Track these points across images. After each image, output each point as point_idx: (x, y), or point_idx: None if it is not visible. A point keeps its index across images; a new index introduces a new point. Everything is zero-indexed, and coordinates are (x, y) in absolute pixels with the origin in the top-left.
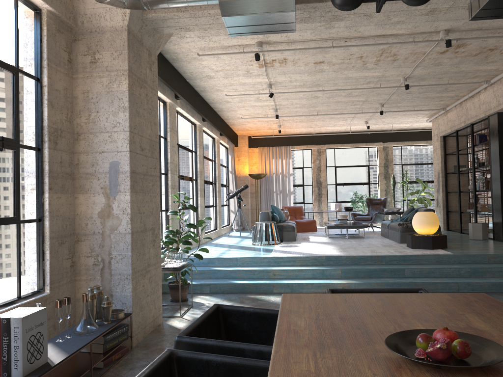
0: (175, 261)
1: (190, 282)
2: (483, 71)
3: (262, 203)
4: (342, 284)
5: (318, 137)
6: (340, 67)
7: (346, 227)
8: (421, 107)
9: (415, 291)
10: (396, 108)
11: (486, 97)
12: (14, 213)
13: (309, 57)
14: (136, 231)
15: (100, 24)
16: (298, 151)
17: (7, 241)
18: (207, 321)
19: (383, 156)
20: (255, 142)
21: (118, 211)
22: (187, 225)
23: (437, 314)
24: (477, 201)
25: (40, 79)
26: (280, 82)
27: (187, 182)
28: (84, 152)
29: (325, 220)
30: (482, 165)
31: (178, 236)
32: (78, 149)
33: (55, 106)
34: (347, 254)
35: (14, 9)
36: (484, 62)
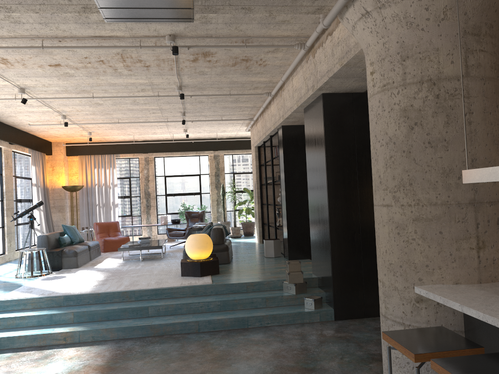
0: None
1: None
2: (258, 82)
3: (83, 217)
4: (64, 334)
5: (144, 144)
6: (89, 72)
7: (139, 249)
8: (229, 116)
9: None
10: (204, 117)
11: (274, 110)
12: None
13: (34, 58)
14: None
15: None
16: (125, 160)
17: None
18: None
19: (214, 165)
20: (74, 150)
21: None
22: None
23: None
24: (278, 215)
25: None
26: (33, 86)
27: None
28: None
29: (155, 234)
30: None
31: None
32: None
33: None
34: (96, 290)
35: None
36: (249, 73)
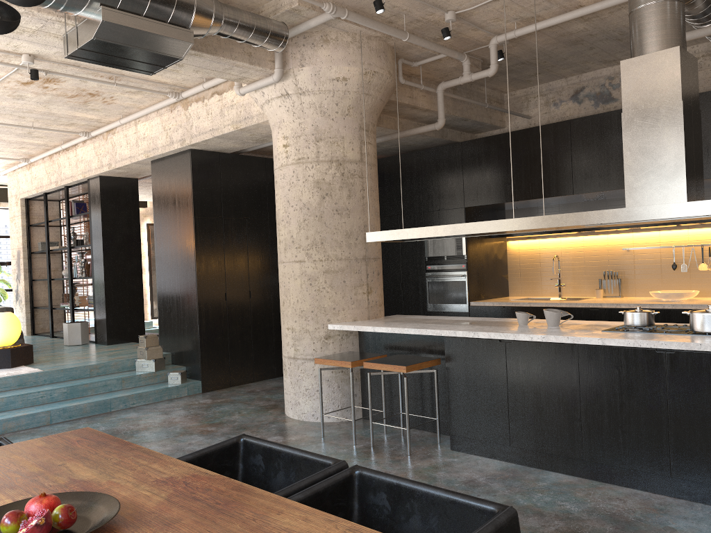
0: None
1: None
2: (82, 119)
3: None
4: None
5: None
6: None
7: None
8: None
9: None
10: None
11: (85, 154)
12: None
13: None
14: None
15: None
16: None
17: None
18: None
19: None
20: None
21: None
22: None
23: (28, 474)
24: (74, 292)
25: None
26: None
27: None
28: None
29: None
30: (81, 244)
31: None
32: None
33: None
34: None
35: None
36: (83, 107)
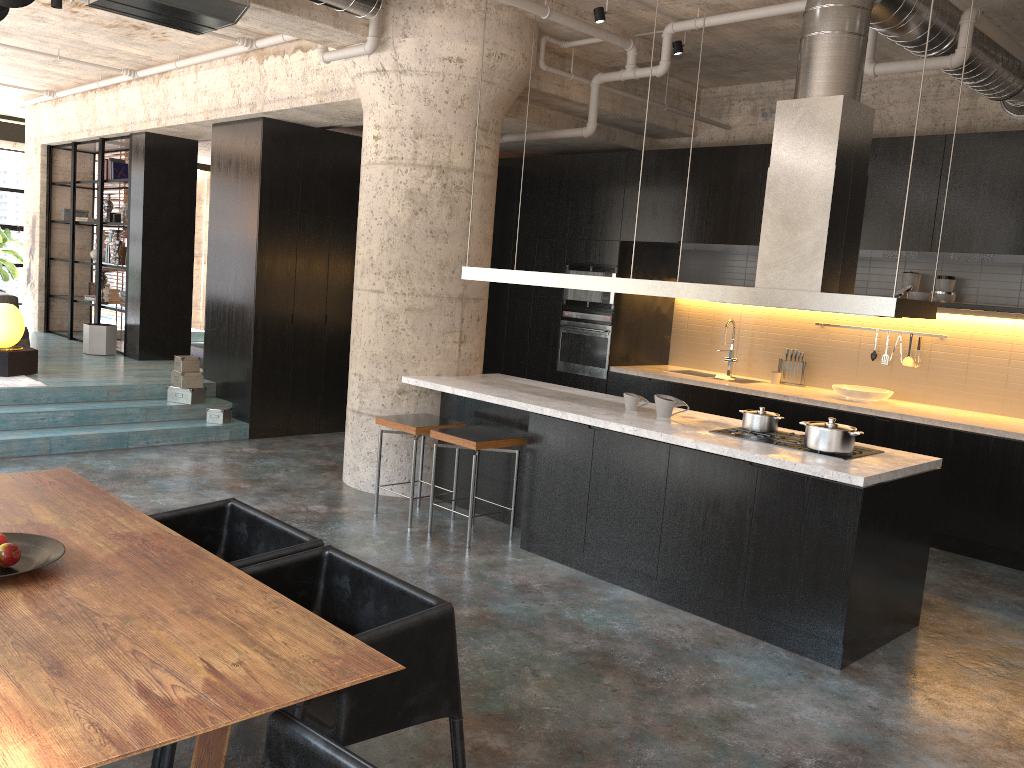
0: None
1: None
2: (125, 54)
3: None
4: None
5: None
6: None
7: None
8: (3, 78)
9: None
10: None
11: (129, 99)
12: None
13: None
14: None
15: None
16: None
17: None
18: None
19: None
20: None
21: None
22: None
23: None
24: (103, 283)
25: None
26: None
27: None
28: None
29: None
30: (117, 219)
31: None
32: None
33: None
34: None
35: None
36: (125, 41)
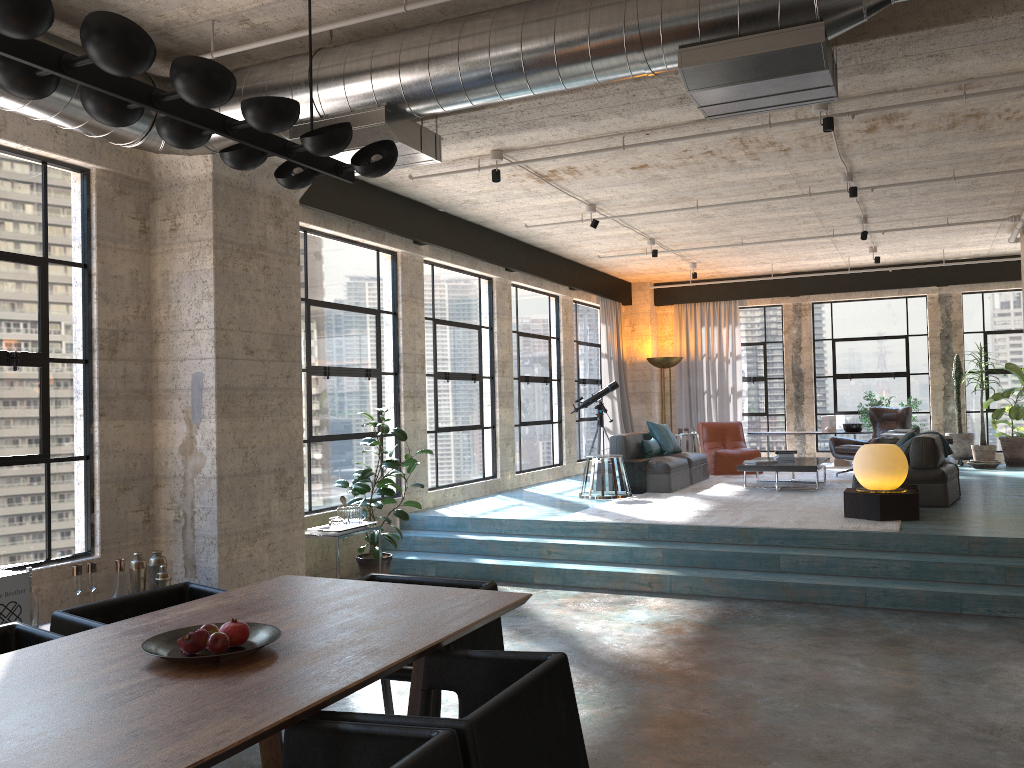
0: (340, 521)
1: (411, 557)
2: (1014, 149)
3: (680, 414)
4: (649, 577)
5: (793, 280)
6: (690, 170)
7: (774, 469)
8: (964, 216)
9: (479, 585)
10: (909, 222)
11: None
12: (41, 450)
13: (611, 162)
14: (232, 475)
15: (180, 174)
16: (756, 310)
17: (26, 486)
18: (143, 601)
19: (940, 316)
20: (666, 295)
21: (202, 445)
22: (385, 462)
23: (367, 613)
24: None
25: (87, 265)
26: (607, 200)
27: (464, 384)
28: (164, 359)
29: (811, 450)
30: None
31: (369, 481)
32: (157, 355)
33: (112, 300)
34: (697, 521)
35: (41, 180)
36: (989, 135)
